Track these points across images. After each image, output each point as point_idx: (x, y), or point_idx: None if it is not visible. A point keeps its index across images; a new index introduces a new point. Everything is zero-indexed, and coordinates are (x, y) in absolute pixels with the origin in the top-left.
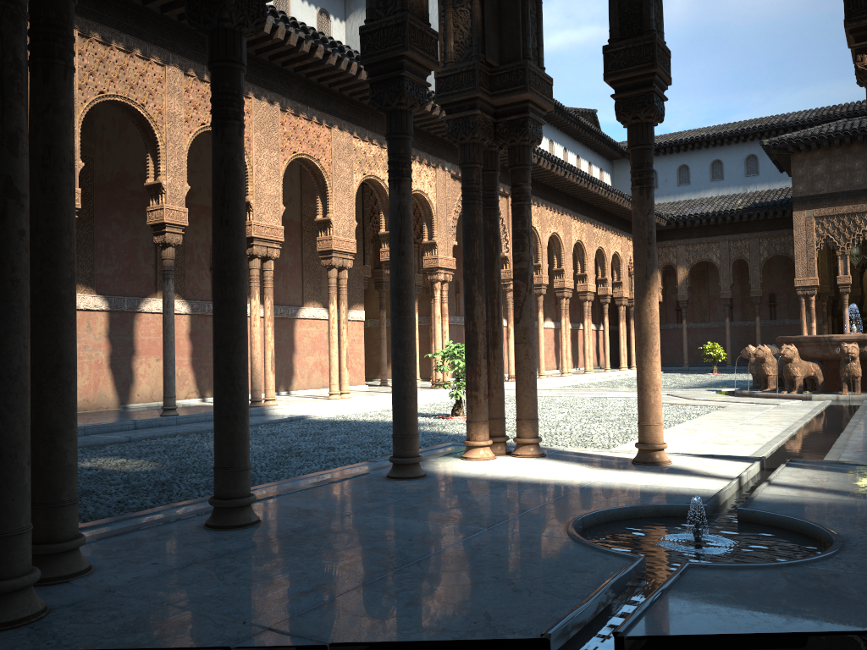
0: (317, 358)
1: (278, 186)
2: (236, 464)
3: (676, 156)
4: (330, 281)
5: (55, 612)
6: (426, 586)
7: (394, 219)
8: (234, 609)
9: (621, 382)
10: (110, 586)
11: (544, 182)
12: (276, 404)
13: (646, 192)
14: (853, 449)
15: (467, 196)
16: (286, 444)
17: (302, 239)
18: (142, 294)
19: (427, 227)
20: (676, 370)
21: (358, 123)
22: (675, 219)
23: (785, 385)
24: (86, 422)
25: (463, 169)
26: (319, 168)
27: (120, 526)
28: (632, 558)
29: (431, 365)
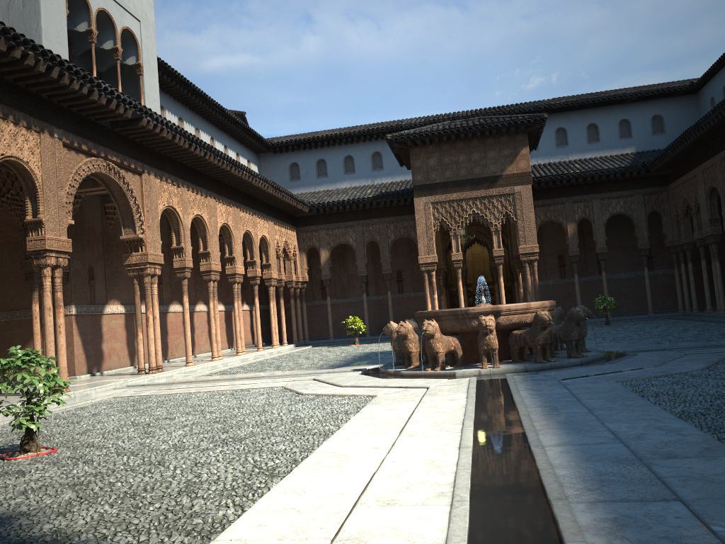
0: None
1: None
2: None
3: (315, 152)
4: None
5: None
6: None
7: None
8: None
9: (271, 362)
10: None
11: (185, 163)
12: None
13: None
14: (581, 498)
15: None
16: None
17: None
18: None
19: (32, 202)
20: (324, 343)
21: None
22: (316, 206)
23: (428, 362)
24: None
25: None
26: None
27: None
28: None
29: None
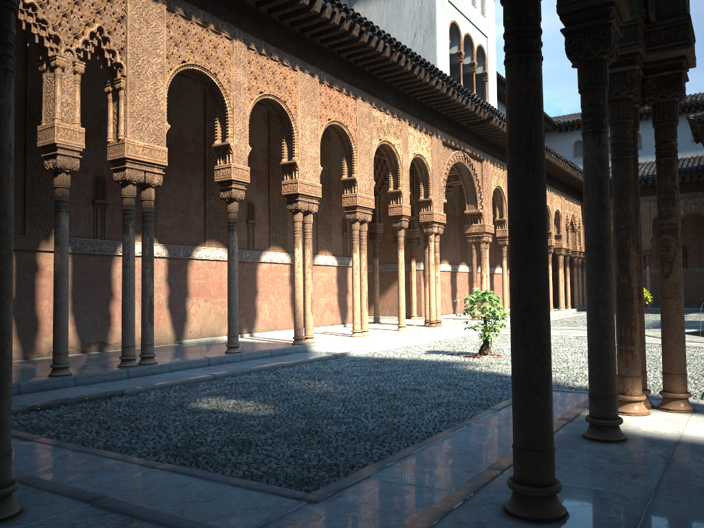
0: (327, 299)
1: (317, 149)
2: (547, 445)
3: None
4: (354, 233)
5: None
6: None
7: (594, 172)
8: None
9: (572, 321)
10: None
11: None
12: (314, 341)
13: None
14: None
15: (620, 151)
16: (367, 385)
17: None
18: (194, 243)
19: (423, 186)
20: None
21: (376, 95)
22: None
23: None
24: (167, 359)
25: (615, 125)
26: (347, 133)
27: (352, 497)
28: None
29: (411, 305)
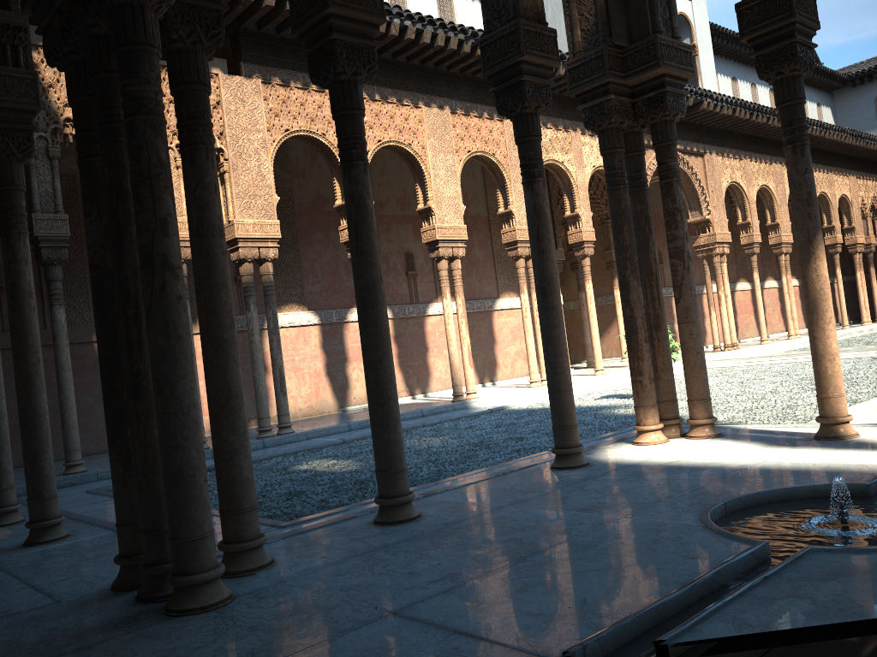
0: (518, 347)
1: (456, 187)
2: (393, 466)
3: None
4: (518, 271)
5: (238, 599)
6: (541, 574)
7: (531, 220)
8: (372, 596)
9: (859, 339)
10: (283, 577)
11: (745, 132)
12: (477, 396)
13: (800, 150)
14: None
15: (611, 182)
16: (479, 437)
17: (491, 232)
18: (347, 305)
19: None
20: None
21: None
22: None
23: None
24: (308, 428)
25: (604, 156)
26: (495, 162)
27: (315, 523)
28: (754, 543)
29: None
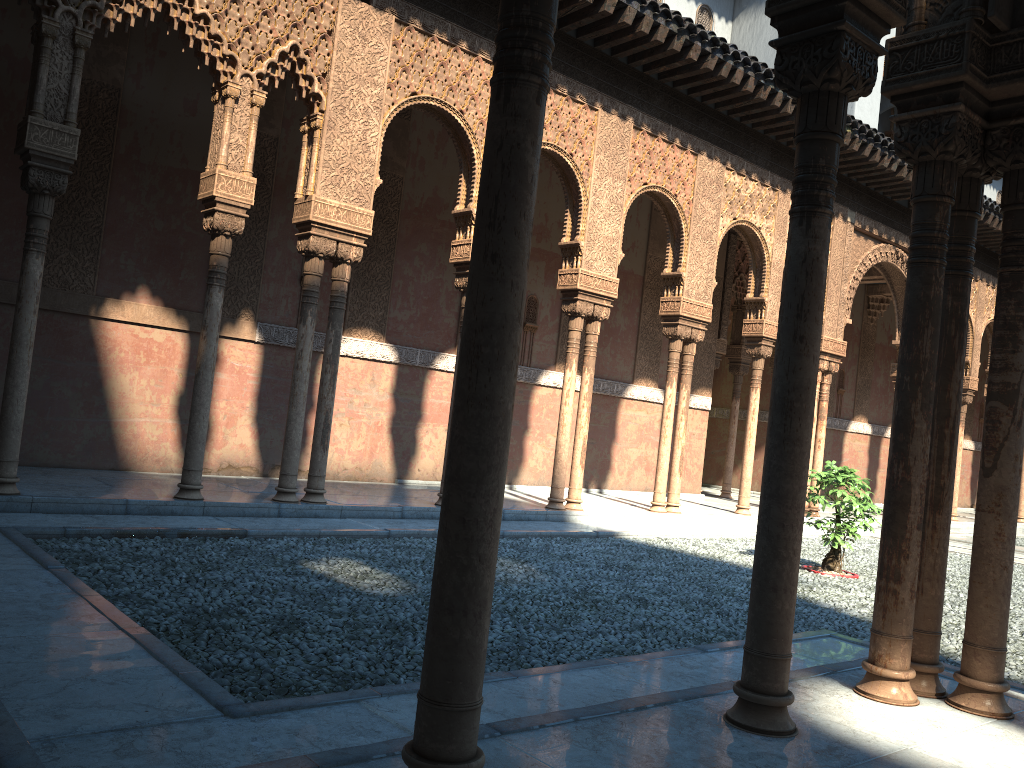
0: (642, 451)
1: (618, 226)
2: (455, 698)
3: None
4: (671, 356)
5: None
6: None
7: (794, 279)
8: None
9: None
10: None
11: (988, 248)
12: (581, 508)
13: None
14: None
15: (921, 251)
16: (581, 581)
17: (642, 297)
18: (439, 347)
19: None
20: None
21: (734, 150)
22: None
23: None
24: (346, 500)
25: (918, 205)
26: (675, 206)
27: (292, 722)
28: None
29: None
